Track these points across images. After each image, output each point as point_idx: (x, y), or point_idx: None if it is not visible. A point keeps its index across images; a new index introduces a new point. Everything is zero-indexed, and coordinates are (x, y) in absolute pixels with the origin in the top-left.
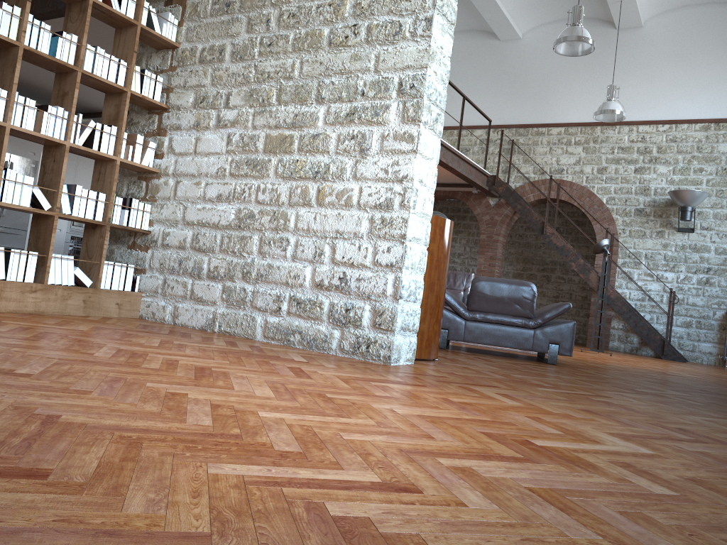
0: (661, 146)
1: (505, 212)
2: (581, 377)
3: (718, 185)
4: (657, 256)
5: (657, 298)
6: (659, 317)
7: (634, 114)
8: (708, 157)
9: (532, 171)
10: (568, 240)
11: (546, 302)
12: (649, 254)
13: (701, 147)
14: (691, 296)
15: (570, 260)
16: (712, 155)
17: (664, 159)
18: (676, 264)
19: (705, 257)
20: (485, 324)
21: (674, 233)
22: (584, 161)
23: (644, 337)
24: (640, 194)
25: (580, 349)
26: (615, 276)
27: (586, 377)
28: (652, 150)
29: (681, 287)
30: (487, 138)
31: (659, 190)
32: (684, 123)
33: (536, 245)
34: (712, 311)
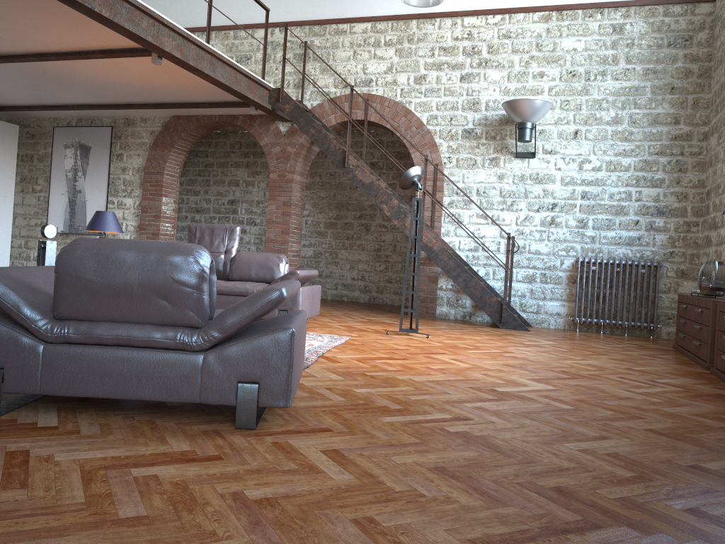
0: (492, 44)
1: (300, 141)
2: (225, 543)
3: (563, 94)
4: (492, 191)
5: (493, 246)
6: (497, 271)
7: (458, 2)
8: (550, 57)
9: (333, 84)
10: (389, 178)
11: (366, 258)
12: (482, 189)
13: (542, 45)
14: (533, 241)
15: (381, 201)
16: (555, 54)
17: (497, 61)
18: (514, 200)
19: (549, 190)
20: (91, 350)
21: (511, 160)
22: (398, 68)
23: (478, 300)
24: (468, 110)
25: (385, 331)
26: (440, 220)
27: (254, 523)
28: (481, 49)
29: (522, 231)
30: (264, 34)
31: (491, 103)
32: (519, 12)
33: (351, 186)
34: (559, 260)
